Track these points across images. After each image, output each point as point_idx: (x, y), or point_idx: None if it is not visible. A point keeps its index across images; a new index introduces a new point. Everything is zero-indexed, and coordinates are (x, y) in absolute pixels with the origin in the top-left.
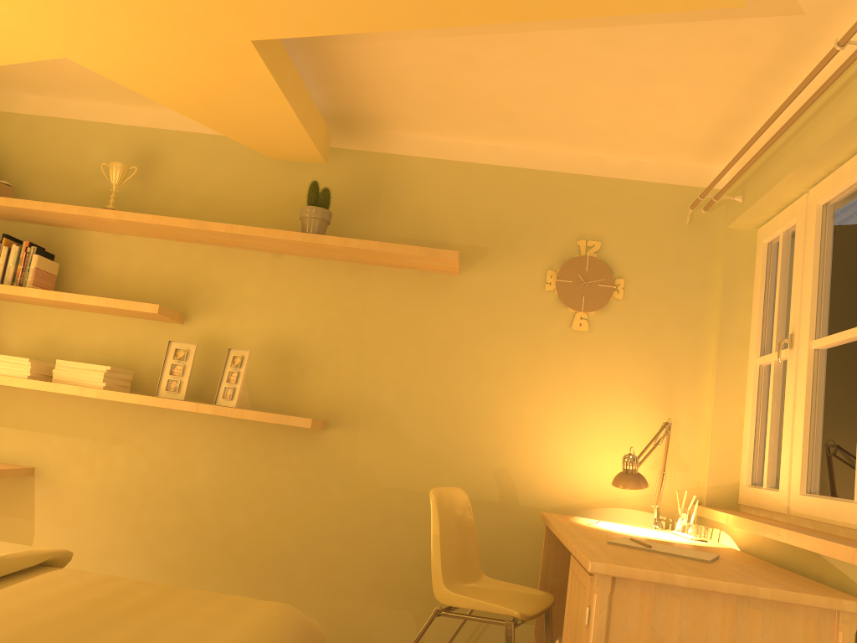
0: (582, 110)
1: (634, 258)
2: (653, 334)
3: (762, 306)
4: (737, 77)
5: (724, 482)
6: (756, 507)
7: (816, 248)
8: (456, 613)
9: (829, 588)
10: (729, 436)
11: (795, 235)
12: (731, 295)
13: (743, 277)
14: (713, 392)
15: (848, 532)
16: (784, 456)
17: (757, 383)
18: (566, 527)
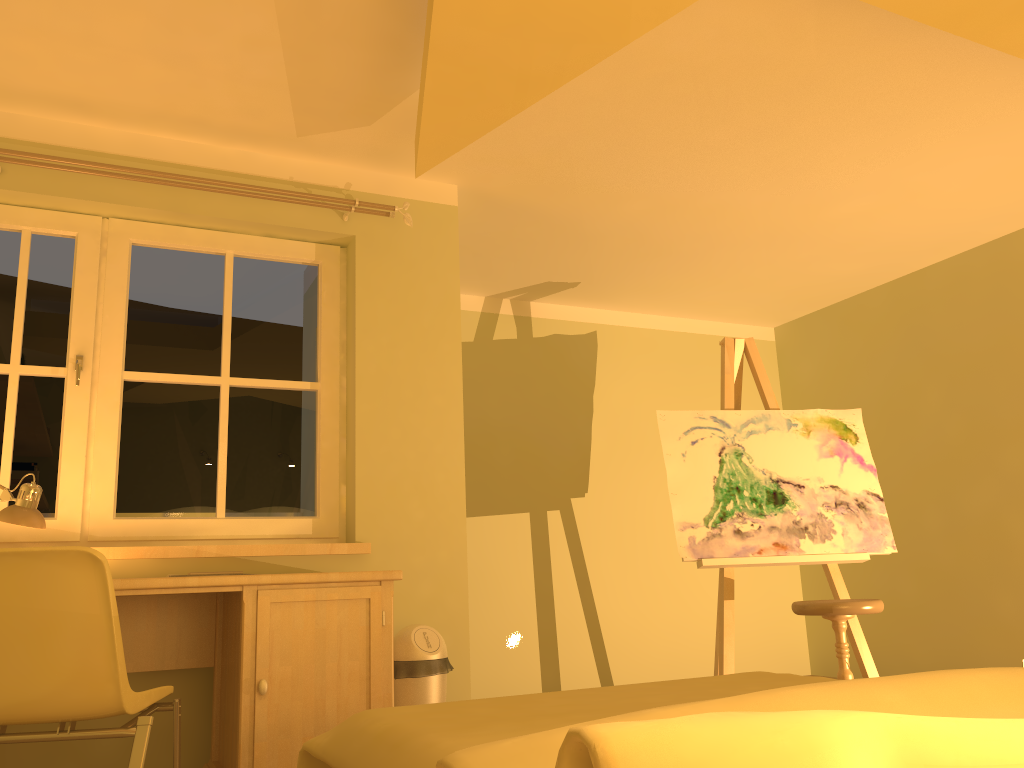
0: (67, 3)
1: None
2: None
3: None
4: (187, 110)
5: None
6: None
7: (128, 282)
8: (130, 722)
9: None
10: None
11: (78, 252)
12: None
13: None
14: None
15: (202, 543)
16: (70, 482)
17: None
18: None
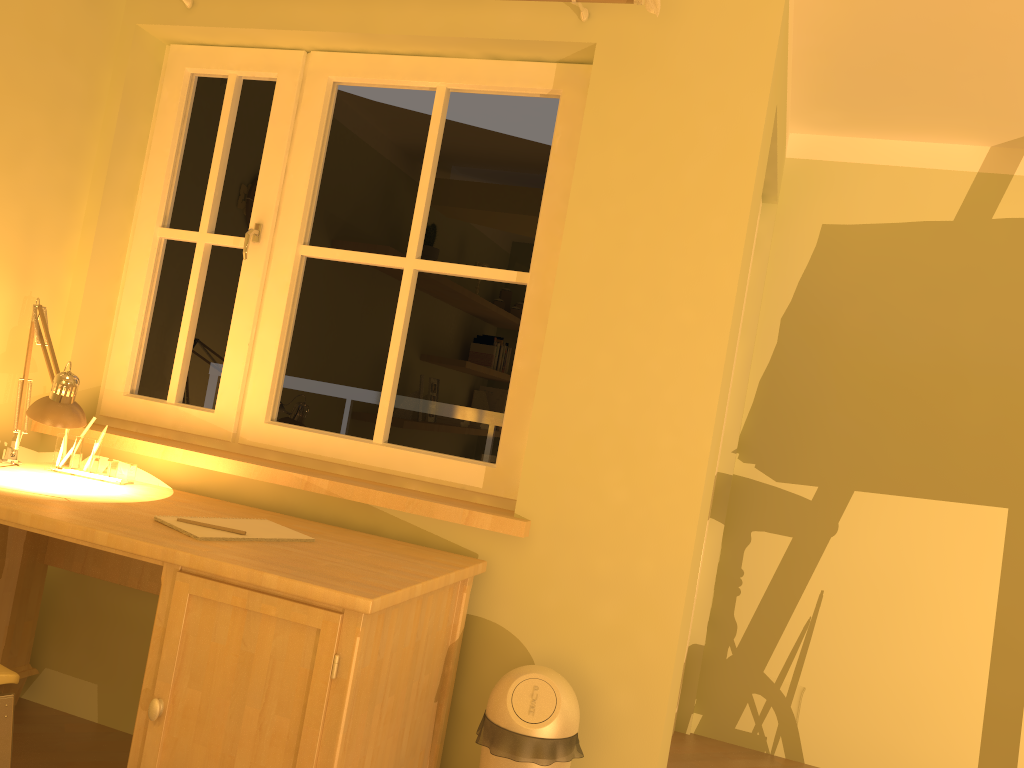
0: None
1: (8, 20)
2: (18, 159)
3: (173, 158)
4: None
5: (83, 387)
6: (154, 426)
7: (320, 133)
8: None
9: (420, 546)
10: (97, 325)
11: (275, 97)
12: (126, 128)
13: (142, 105)
14: (87, 262)
15: (354, 471)
16: (231, 372)
17: (155, 261)
18: (37, 509)
